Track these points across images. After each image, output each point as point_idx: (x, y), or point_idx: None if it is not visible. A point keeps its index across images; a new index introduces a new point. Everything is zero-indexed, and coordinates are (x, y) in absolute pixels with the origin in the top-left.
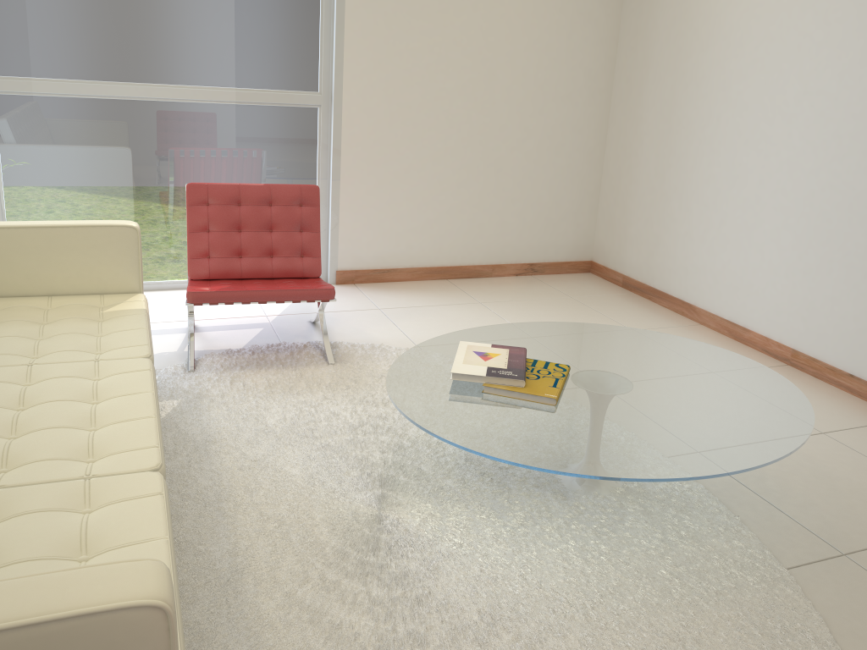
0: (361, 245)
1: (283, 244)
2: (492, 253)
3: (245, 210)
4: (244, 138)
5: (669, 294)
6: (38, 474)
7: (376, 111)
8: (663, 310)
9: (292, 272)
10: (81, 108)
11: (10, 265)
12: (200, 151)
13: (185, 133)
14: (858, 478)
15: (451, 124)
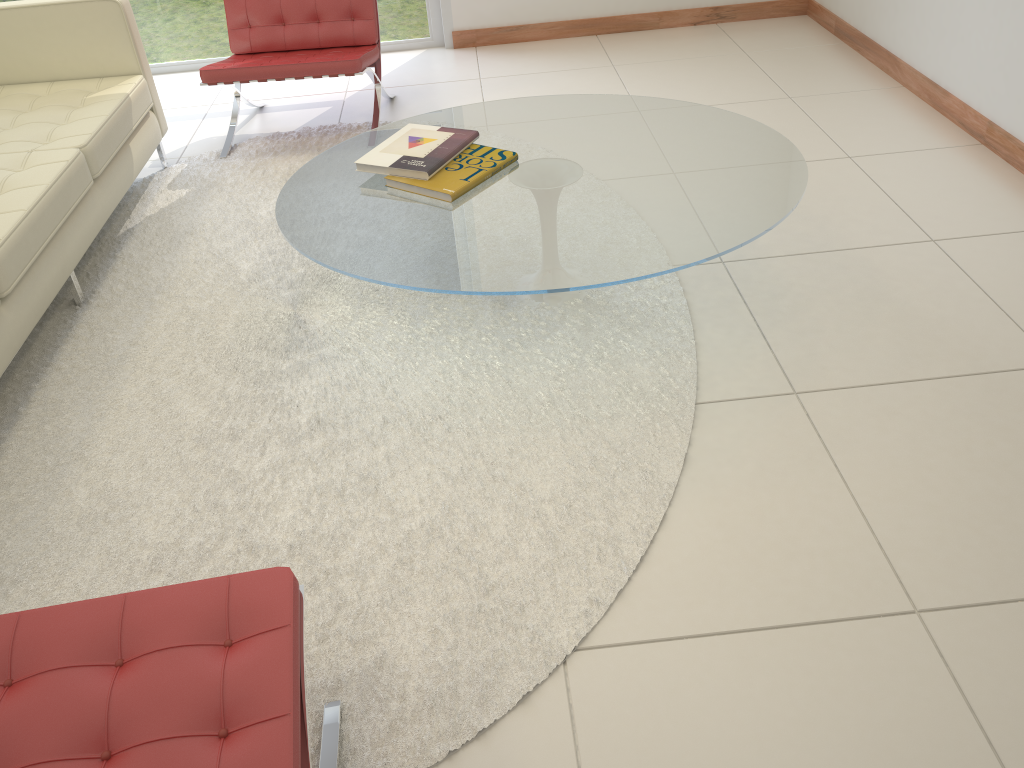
0: None
1: (328, 6)
2: None
3: None
4: None
5: (877, 43)
6: None
7: None
8: (865, 67)
9: (341, 40)
10: None
11: (7, 51)
12: None
13: None
14: (920, 302)
15: None
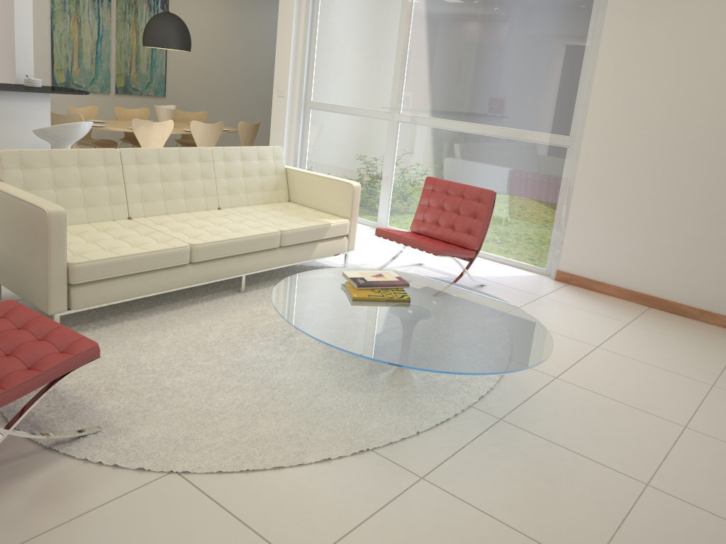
0: (579, 255)
1: (459, 223)
2: (703, 298)
3: (448, 197)
4: (514, 162)
5: None
6: (171, 233)
7: (607, 154)
8: None
9: (458, 242)
10: (433, 134)
11: (308, 191)
12: (487, 167)
13: (481, 154)
14: (571, 497)
15: (675, 173)
